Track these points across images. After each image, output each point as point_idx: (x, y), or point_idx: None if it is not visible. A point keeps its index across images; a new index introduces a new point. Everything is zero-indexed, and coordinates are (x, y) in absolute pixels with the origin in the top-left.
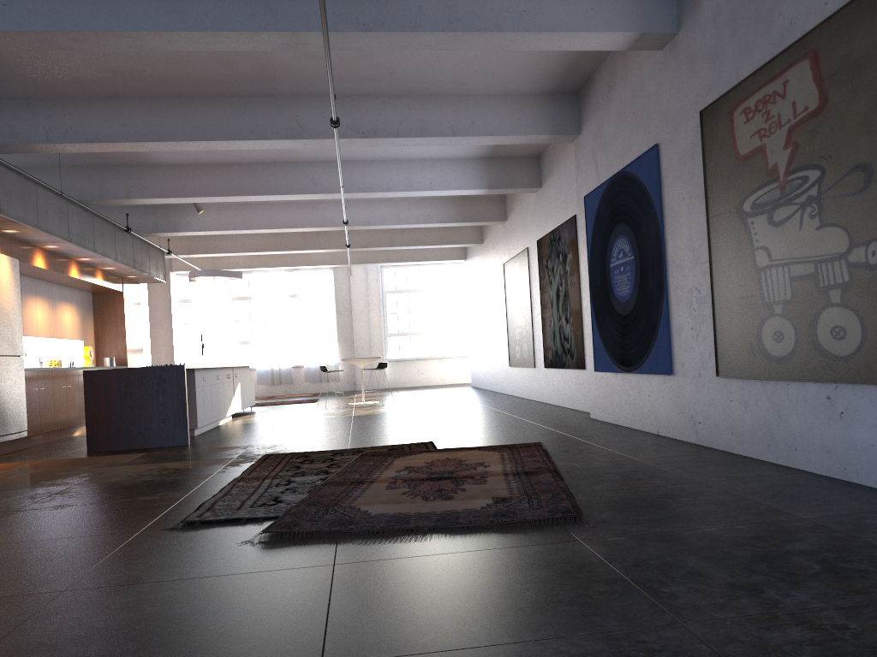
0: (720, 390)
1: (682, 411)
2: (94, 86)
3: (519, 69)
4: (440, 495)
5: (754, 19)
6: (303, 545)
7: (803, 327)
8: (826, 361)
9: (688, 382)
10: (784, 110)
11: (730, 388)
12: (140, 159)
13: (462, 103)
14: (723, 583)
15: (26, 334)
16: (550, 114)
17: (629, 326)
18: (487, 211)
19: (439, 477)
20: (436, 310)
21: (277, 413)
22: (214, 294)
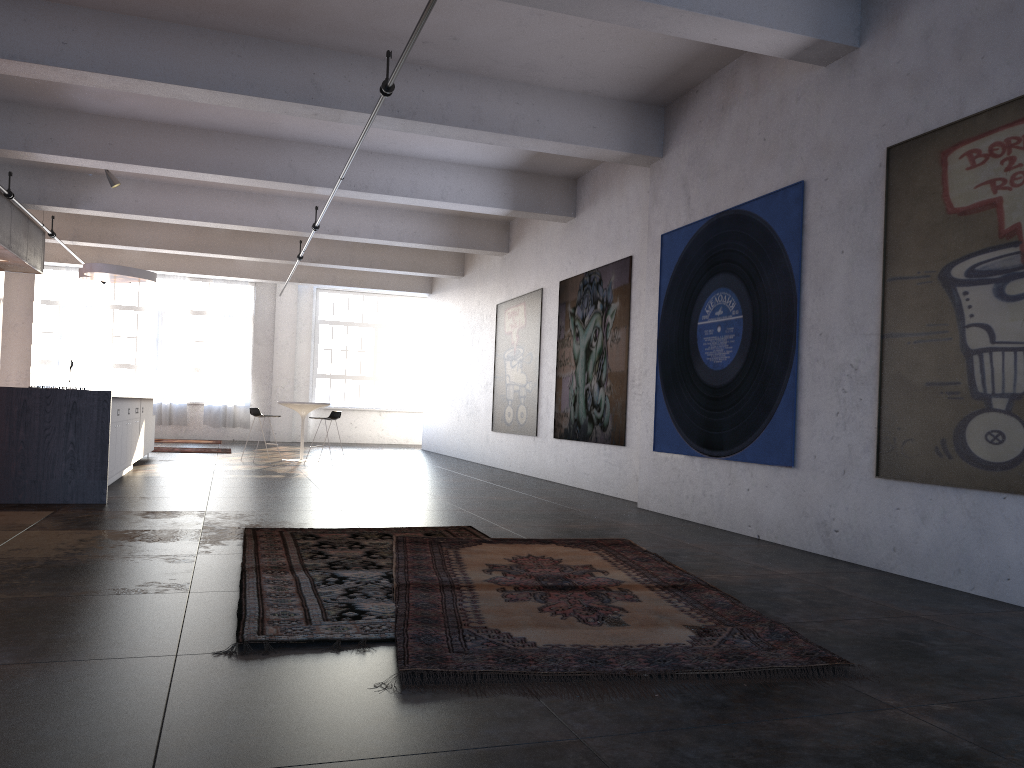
0: (879, 494)
1: (805, 513)
2: None
3: (614, 63)
4: (600, 617)
5: (999, 42)
6: (484, 696)
7: None
8: None
9: (821, 479)
10: None
11: (898, 493)
12: (52, 99)
13: (528, 95)
14: None
15: None
16: (631, 126)
17: (722, 401)
18: (487, 238)
19: (561, 586)
20: (381, 351)
21: (191, 465)
22: (89, 298)
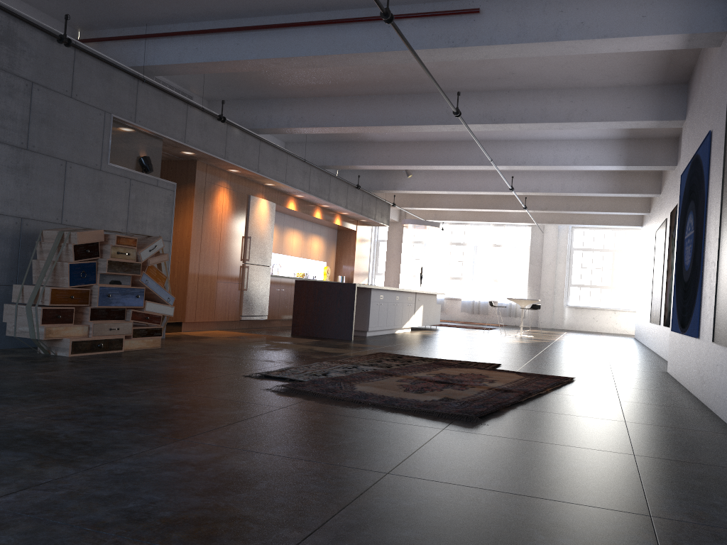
0: (714, 355)
1: (699, 371)
2: (315, 89)
3: (620, 66)
4: (418, 390)
5: None
6: (290, 396)
7: None
8: None
9: (703, 346)
10: None
11: (718, 354)
12: (360, 137)
13: (579, 95)
14: (468, 466)
15: (283, 253)
16: (658, 102)
17: (686, 292)
18: (643, 185)
19: (443, 382)
20: (616, 268)
21: (446, 332)
22: (438, 239)
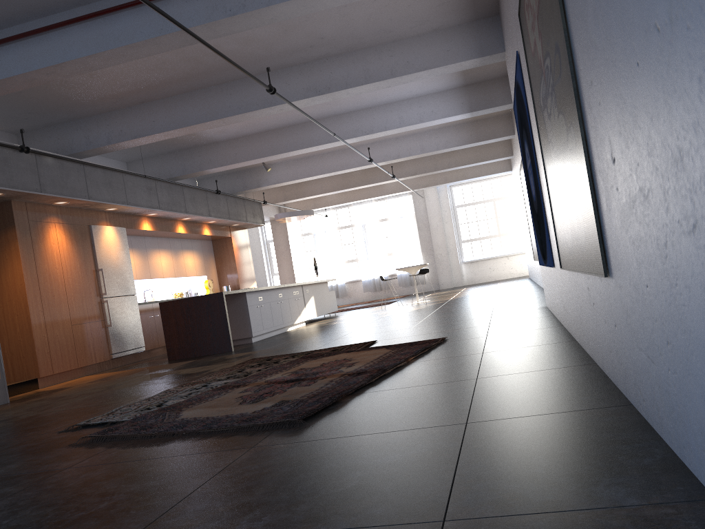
0: (565, 281)
1: (561, 300)
2: (125, 98)
3: (426, 8)
4: (256, 399)
5: None
6: (91, 448)
7: (570, 218)
8: (580, 252)
9: (558, 274)
10: (533, 1)
11: (567, 280)
12: (201, 140)
13: (397, 48)
14: (243, 501)
15: (153, 277)
16: (475, 39)
17: (539, 223)
18: (497, 129)
19: (294, 379)
20: (500, 216)
21: (343, 317)
22: (326, 226)
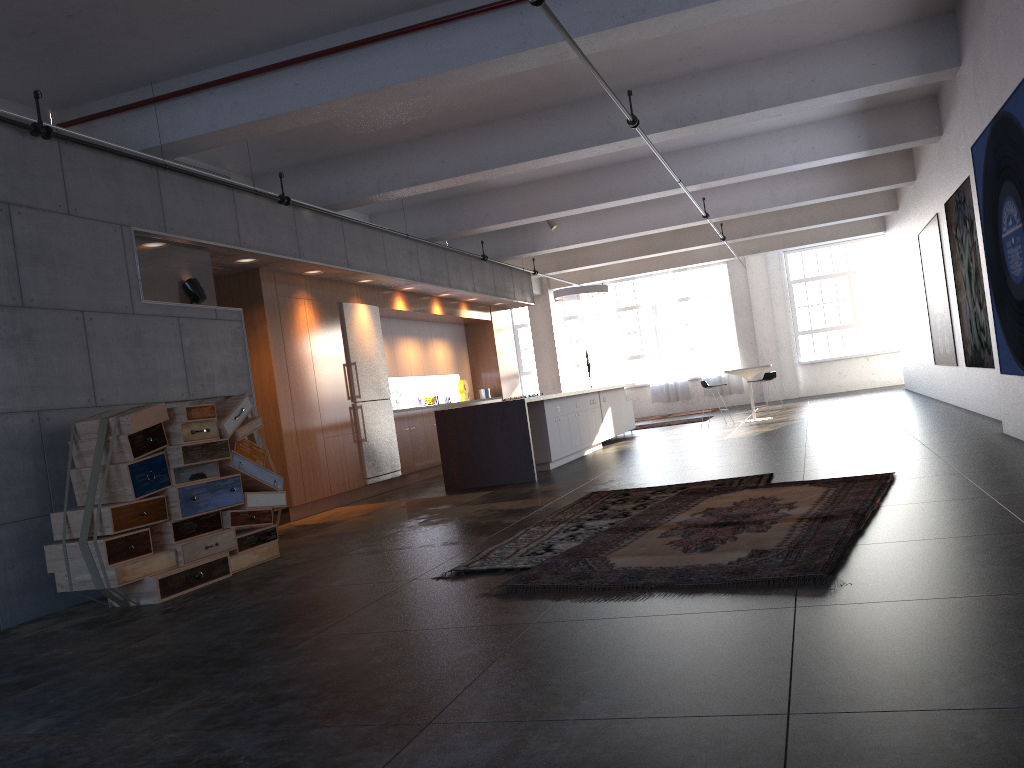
0: None
1: None
2: (409, 130)
3: (857, 5)
4: (703, 546)
5: None
6: (528, 600)
7: None
8: None
9: None
10: None
11: None
12: (478, 186)
13: (798, 60)
14: (893, 669)
15: (400, 374)
16: (916, 48)
17: None
18: (888, 172)
19: (726, 523)
20: (857, 296)
21: (652, 438)
22: (599, 307)
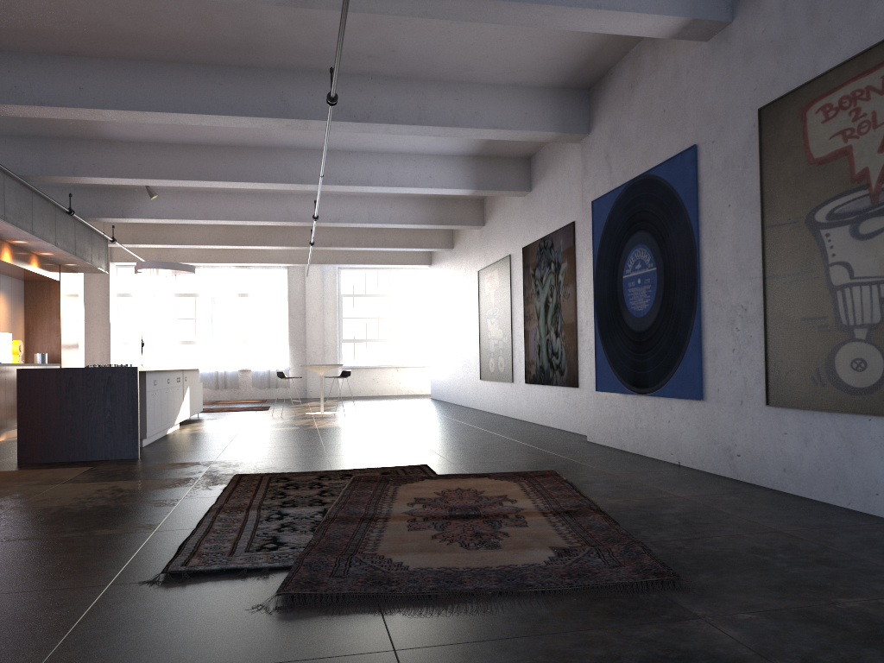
0: (770, 421)
1: (714, 440)
2: (48, 40)
3: (534, 57)
4: (482, 542)
5: (842, 4)
6: (338, 615)
7: None
8: None
9: (724, 410)
10: (881, 108)
11: (785, 420)
12: (91, 132)
13: (465, 92)
14: None
15: None
16: (559, 109)
17: (645, 344)
18: (465, 214)
19: (466, 515)
20: (394, 316)
21: (229, 422)
22: (156, 289)
